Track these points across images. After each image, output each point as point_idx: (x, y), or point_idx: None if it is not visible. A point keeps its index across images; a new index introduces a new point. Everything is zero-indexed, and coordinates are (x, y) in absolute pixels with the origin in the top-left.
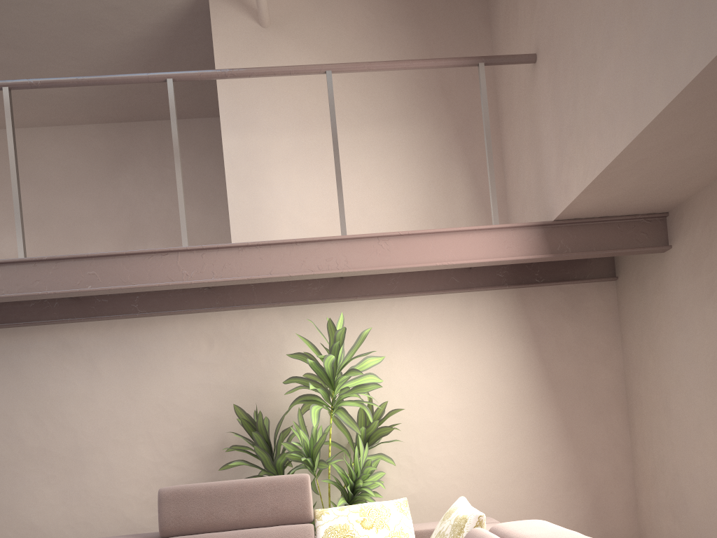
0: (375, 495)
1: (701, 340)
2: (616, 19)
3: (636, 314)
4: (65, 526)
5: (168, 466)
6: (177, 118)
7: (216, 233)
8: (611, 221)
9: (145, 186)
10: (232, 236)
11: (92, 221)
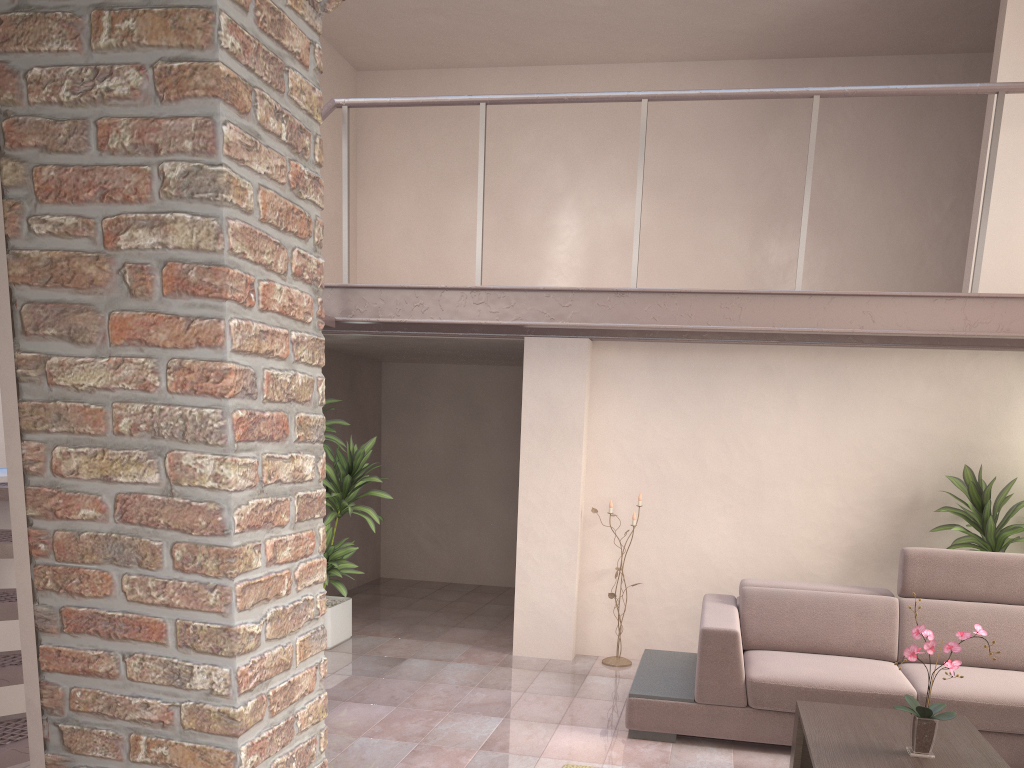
0: None
1: None
2: None
3: None
4: (732, 558)
5: (849, 514)
6: (855, 56)
7: (873, 215)
8: None
9: (797, 147)
10: (973, 258)
11: (726, 188)
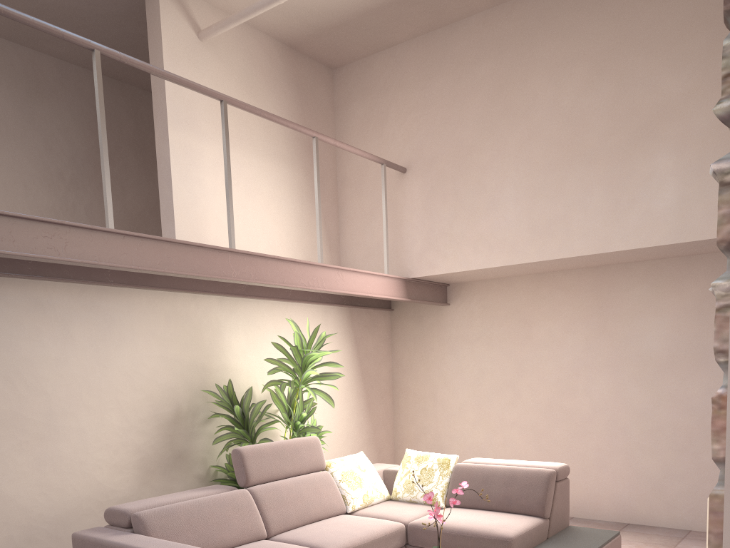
0: None
1: (469, 361)
2: (502, 199)
3: (410, 337)
4: (39, 494)
5: (134, 431)
6: None
7: (8, 173)
8: (429, 283)
9: None
10: (175, 223)
11: None
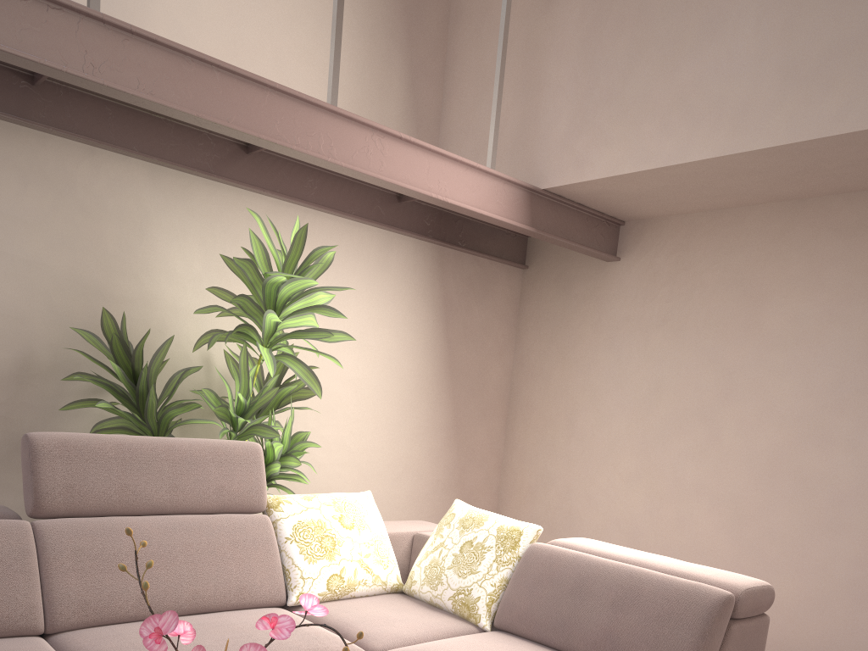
0: (300, 480)
1: (637, 365)
2: (733, 13)
3: (547, 316)
4: None
5: None
6: None
7: None
8: (583, 211)
9: None
10: None
11: None
